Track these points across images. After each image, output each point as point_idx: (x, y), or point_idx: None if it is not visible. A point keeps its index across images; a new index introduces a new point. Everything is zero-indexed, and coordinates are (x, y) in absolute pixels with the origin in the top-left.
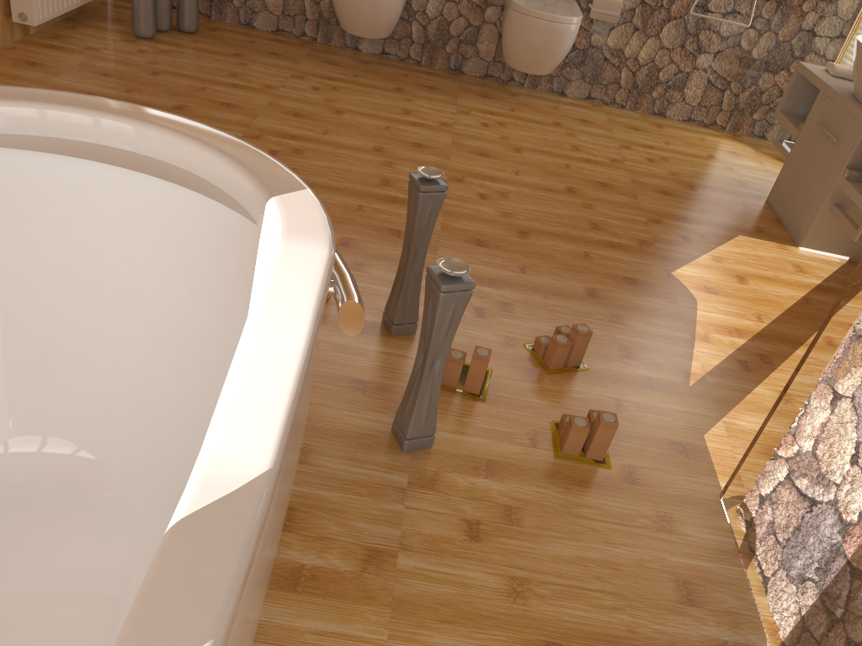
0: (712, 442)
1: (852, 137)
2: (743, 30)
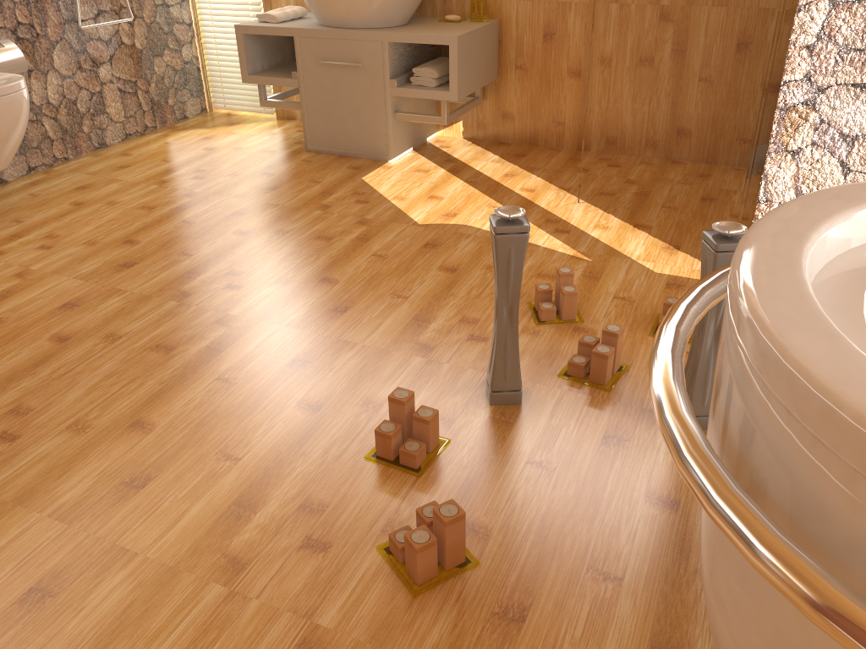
0: (662, 271)
1: (376, 54)
2: (121, 26)
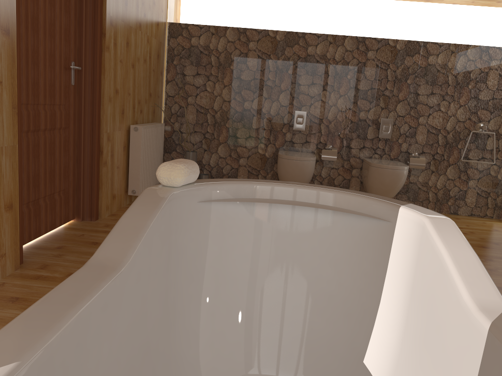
0: None
1: None
2: (490, 166)
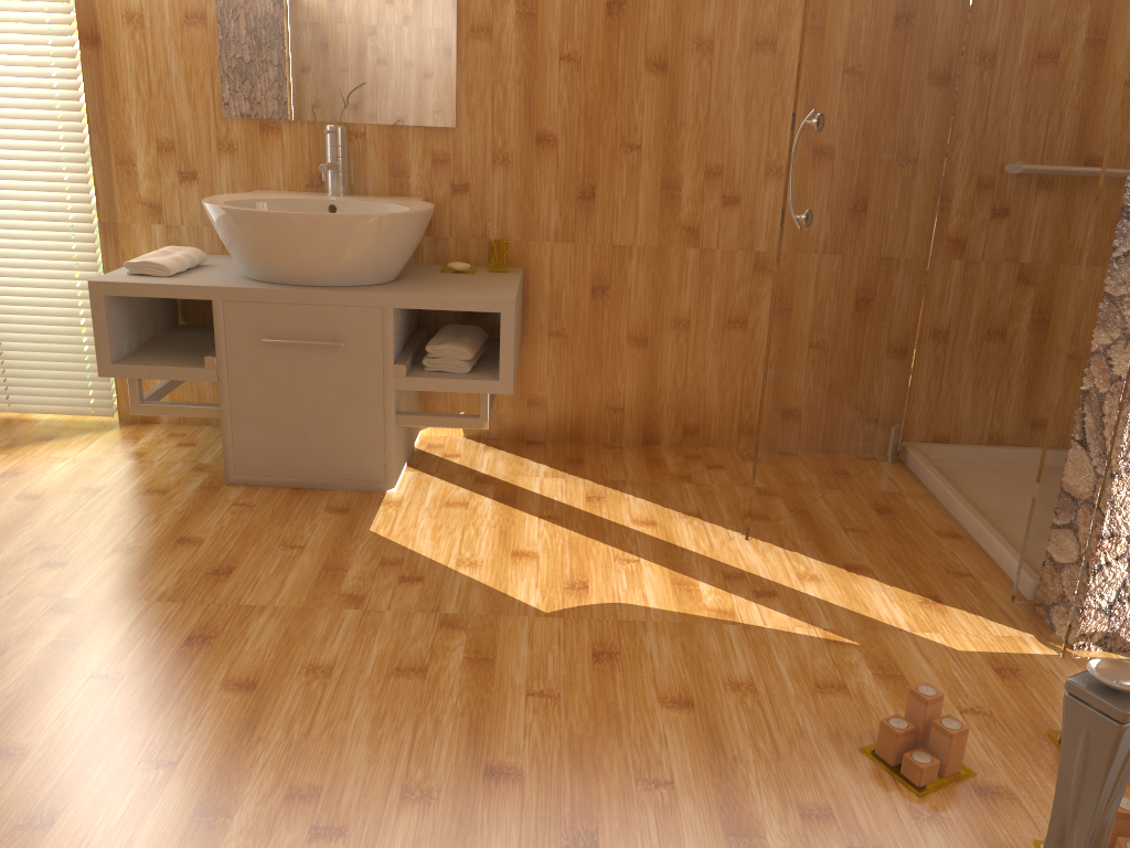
0: (964, 645)
1: (370, 327)
2: None
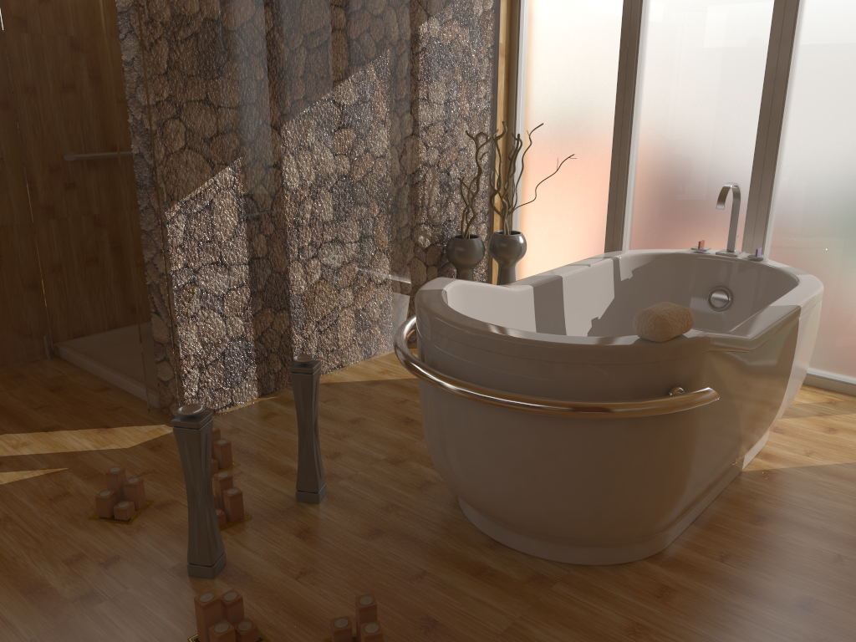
0: (130, 444)
1: None
2: None
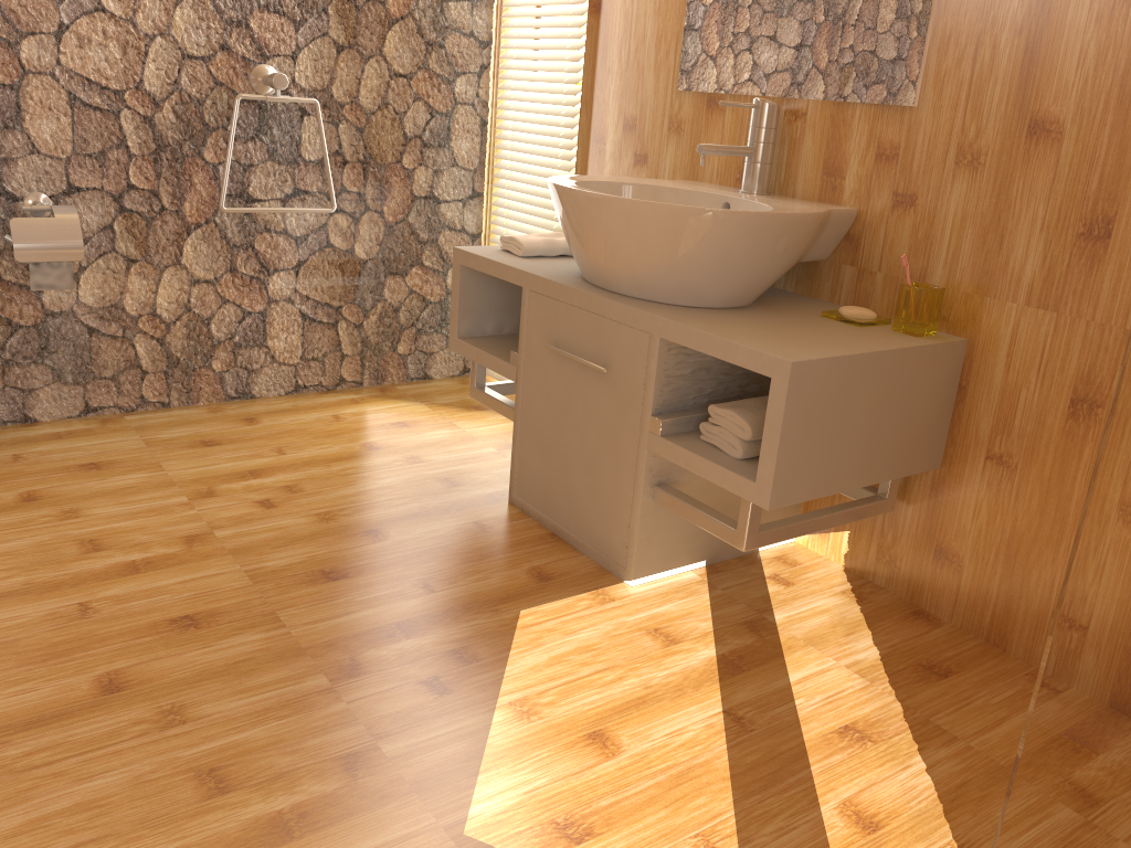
0: None
1: (636, 357)
2: (327, 219)
